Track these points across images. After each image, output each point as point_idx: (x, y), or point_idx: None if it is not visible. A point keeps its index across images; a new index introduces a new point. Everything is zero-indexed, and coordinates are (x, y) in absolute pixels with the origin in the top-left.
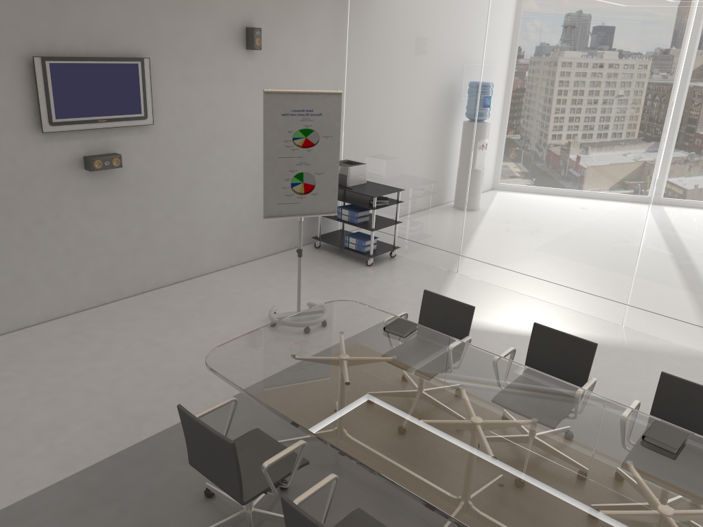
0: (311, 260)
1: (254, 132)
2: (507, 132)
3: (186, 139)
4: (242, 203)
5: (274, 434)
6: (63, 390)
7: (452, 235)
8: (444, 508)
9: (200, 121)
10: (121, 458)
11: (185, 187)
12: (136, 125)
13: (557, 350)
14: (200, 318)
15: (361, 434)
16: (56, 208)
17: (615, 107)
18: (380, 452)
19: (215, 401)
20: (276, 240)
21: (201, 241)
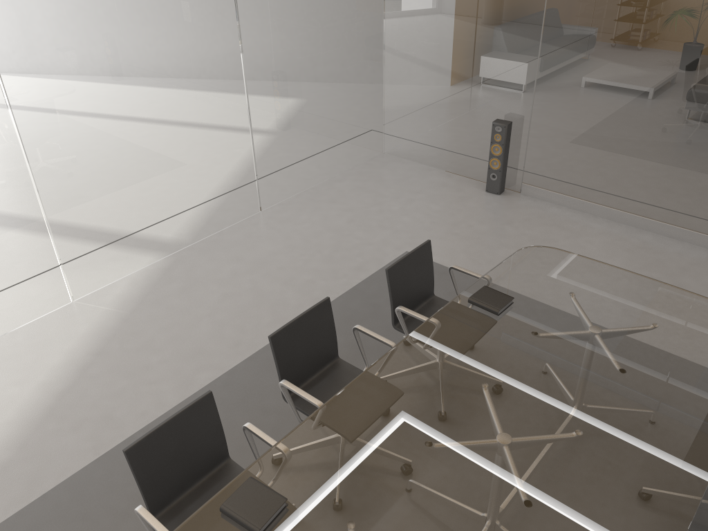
0: None
1: None
2: None
3: None
4: None
5: None
6: None
7: None
8: (700, 486)
9: None
10: None
11: None
12: None
13: (303, 340)
14: None
15: None
16: None
17: None
18: None
19: None
20: None
21: None
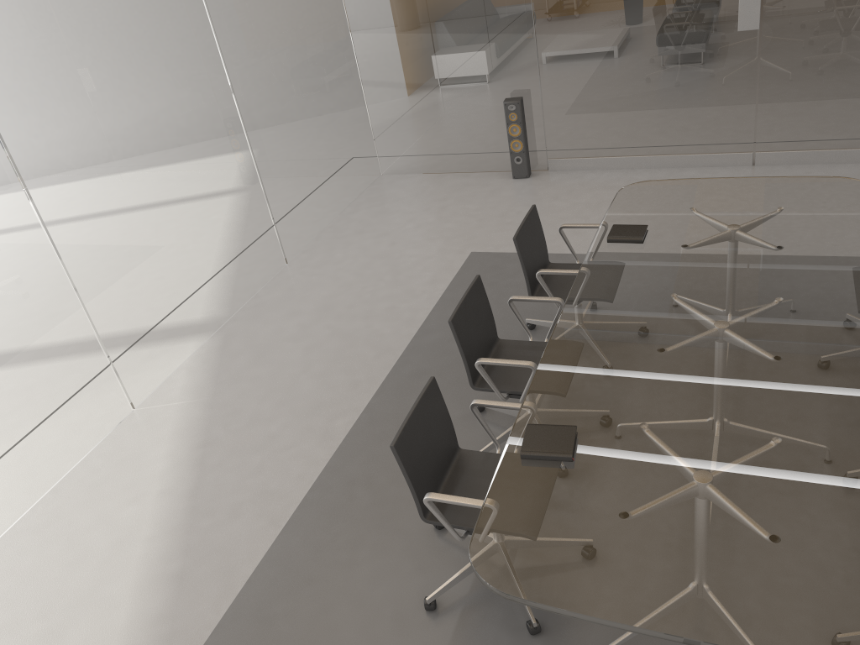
0: None
1: None
2: None
3: None
4: None
5: None
6: None
7: None
8: None
9: None
10: None
11: None
12: None
13: (472, 322)
14: None
15: None
16: None
17: None
18: None
19: None
20: None
21: None
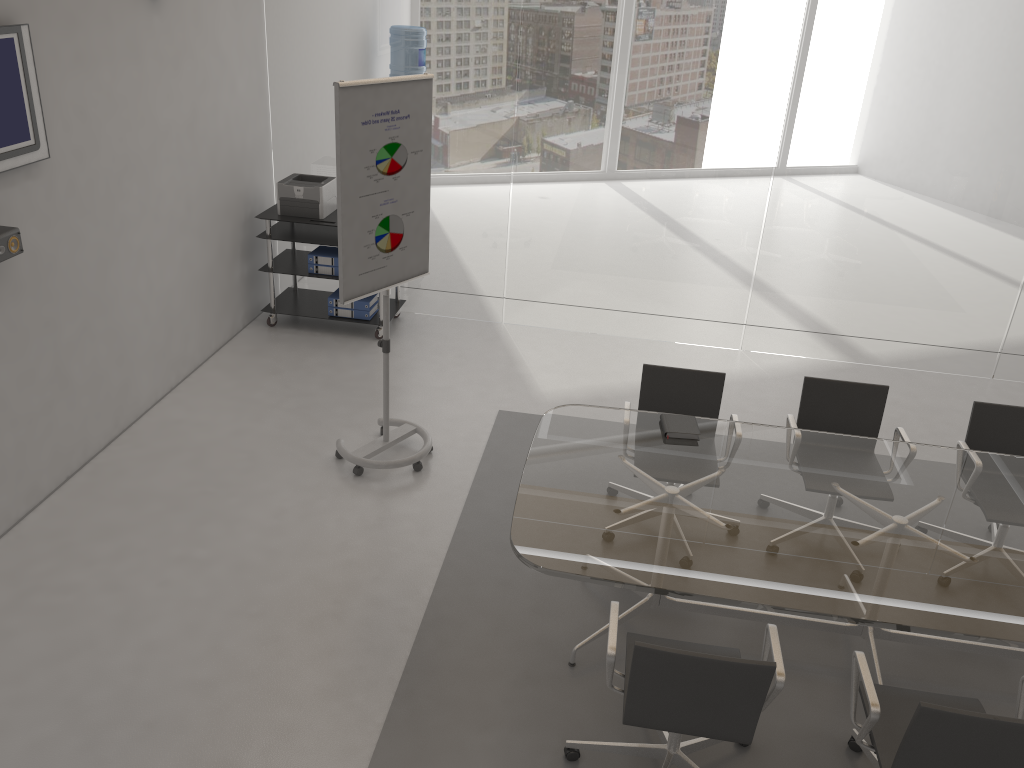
0: (286, 348)
1: (174, 147)
2: (569, 113)
3: (91, 177)
4: (173, 276)
5: (548, 633)
6: (142, 702)
7: (489, 269)
8: (1023, 638)
9: (105, 140)
10: (386, 766)
11: (100, 267)
12: (25, 163)
13: (838, 405)
14: (227, 494)
15: (840, 587)
16: None
17: (721, 71)
18: (887, 601)
19: (413, 619)
20: (216, 327)
21: (131, 359)
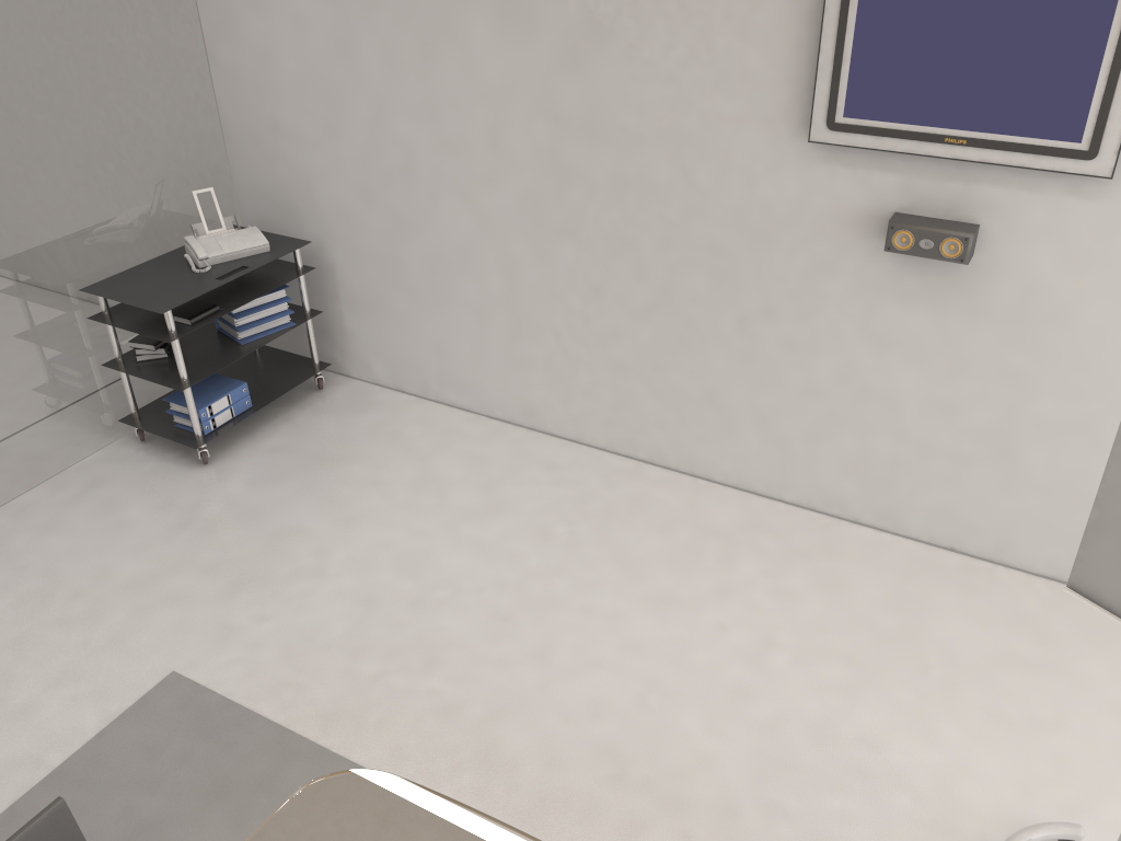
0: None
1: None
2: None
3: None
4: None
5: None
6: (539, 612)
7: None
8: None
9: None
10: None
11: None
12: (1052, 169)
13: None
14: (921, 689)
15: None
16: (807, 300)
17: None
18: None
19: None
20: None
21: None
